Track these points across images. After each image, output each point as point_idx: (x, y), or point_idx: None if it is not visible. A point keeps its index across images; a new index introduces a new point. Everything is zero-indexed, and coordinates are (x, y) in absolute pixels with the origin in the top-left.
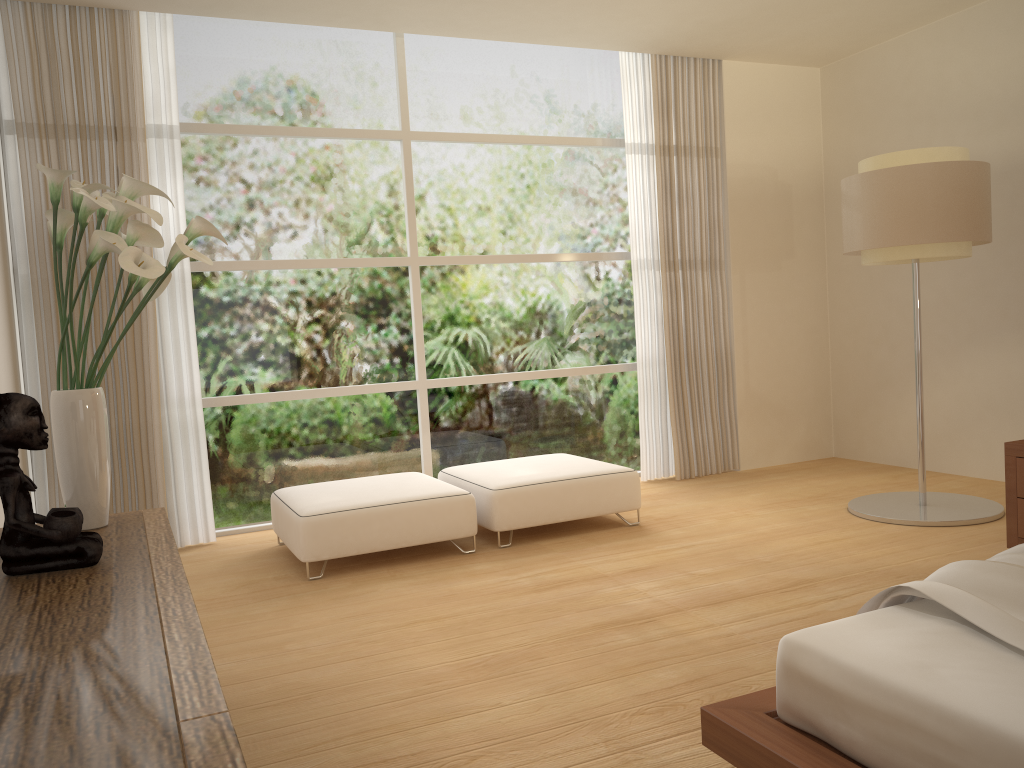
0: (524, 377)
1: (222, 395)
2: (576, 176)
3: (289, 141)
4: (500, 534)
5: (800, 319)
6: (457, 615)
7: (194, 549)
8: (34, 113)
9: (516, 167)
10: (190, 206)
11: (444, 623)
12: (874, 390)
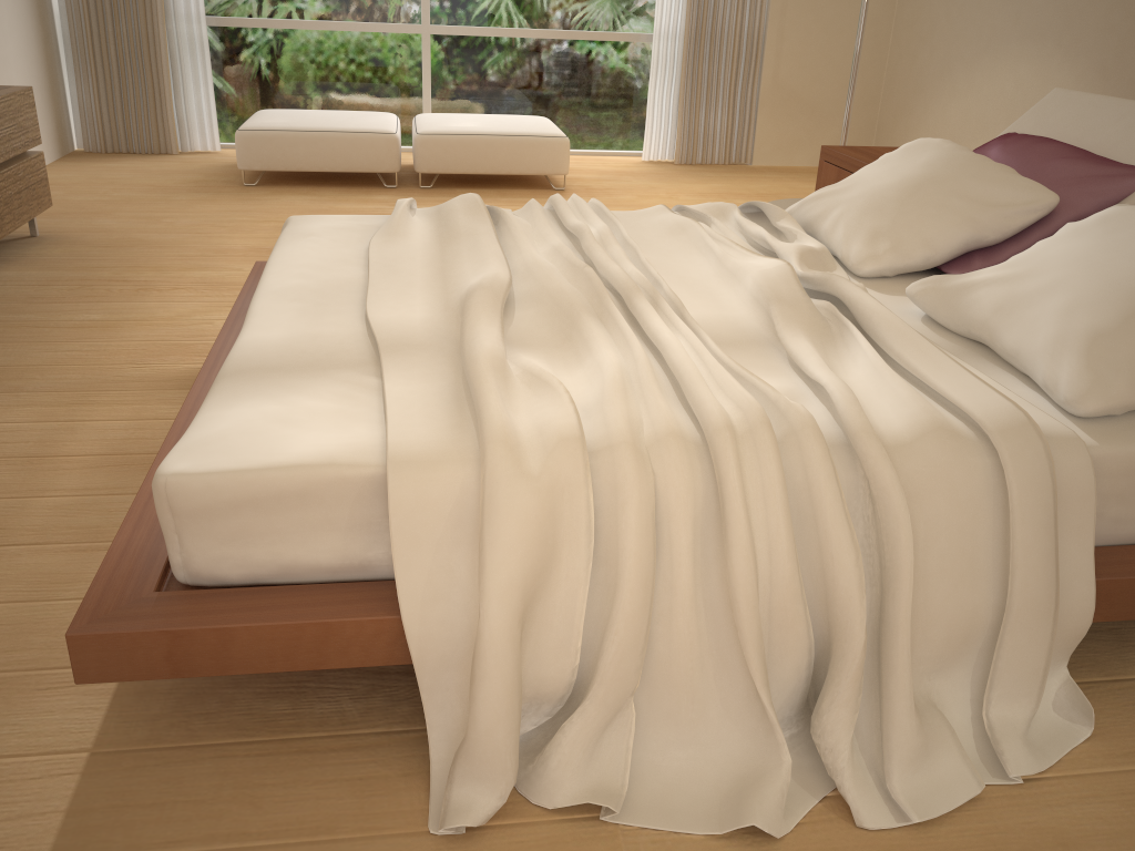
0: (534, 35)
1: (232, 16)
2: None
3: None
4: (440, 180)
5: (858, 5)
6: None
7: (199, 154)
8: None
9: None
10: None
11: None
12: (910, 97)
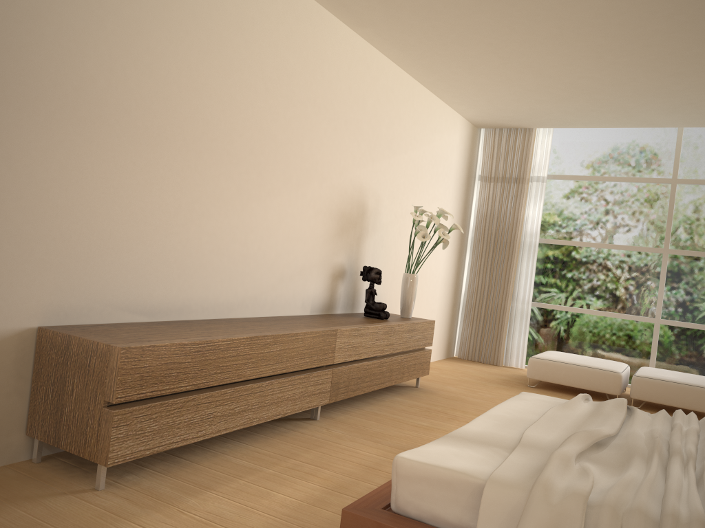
0: None
1: (546, 303)
2: None
3: (604, 183)
4: (648, 405)
5: None
6: None
7: (512, 368)
8: (488, 172)
9: None
10: (549, 213)
11: None
12: None
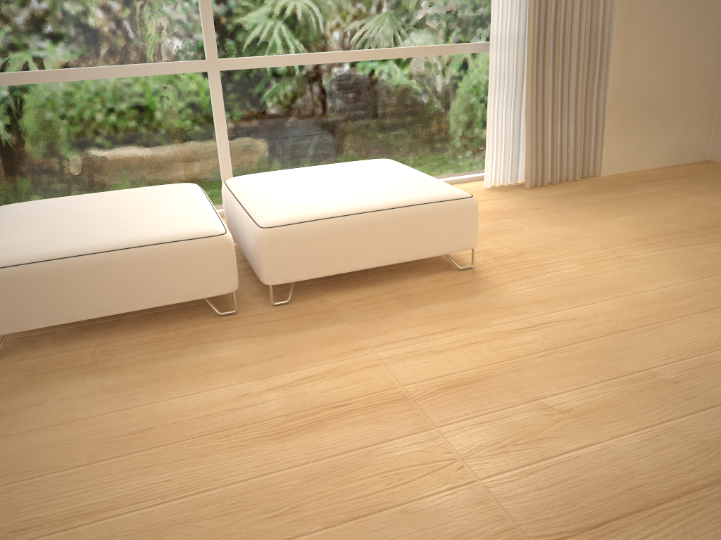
0: (347, 58)
1: None
2: None
3: None
4: None
5: None
6: (111, 509)
7: None
8: None
9: None
10: None
11: (72, 539)
12: None
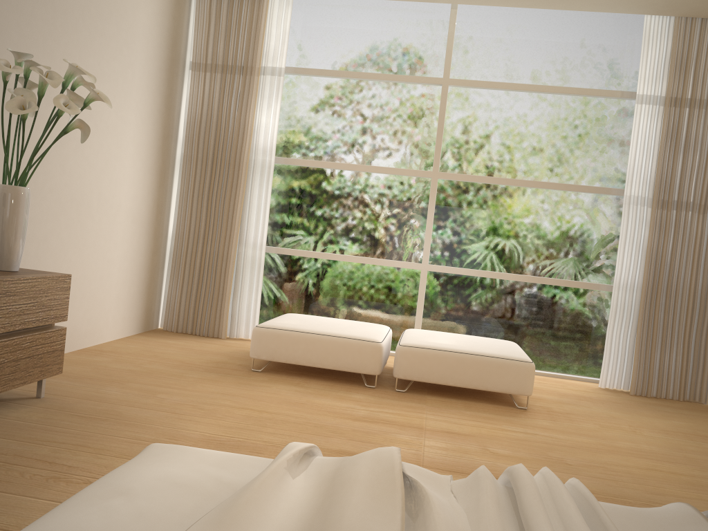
0: (510, 278)
1: (286, 247)
2: (591, 121)
3: (360, 82)
4: (416, 384)
5: None
6: (276, 414)
7: (240, 340)
8: (202, 57)
9: (535, 110)
10: (289, 121)
11: (259, 415)
12: None
